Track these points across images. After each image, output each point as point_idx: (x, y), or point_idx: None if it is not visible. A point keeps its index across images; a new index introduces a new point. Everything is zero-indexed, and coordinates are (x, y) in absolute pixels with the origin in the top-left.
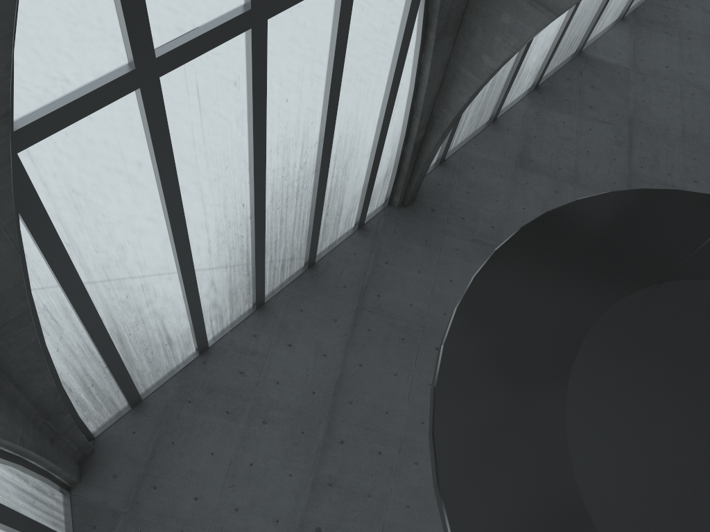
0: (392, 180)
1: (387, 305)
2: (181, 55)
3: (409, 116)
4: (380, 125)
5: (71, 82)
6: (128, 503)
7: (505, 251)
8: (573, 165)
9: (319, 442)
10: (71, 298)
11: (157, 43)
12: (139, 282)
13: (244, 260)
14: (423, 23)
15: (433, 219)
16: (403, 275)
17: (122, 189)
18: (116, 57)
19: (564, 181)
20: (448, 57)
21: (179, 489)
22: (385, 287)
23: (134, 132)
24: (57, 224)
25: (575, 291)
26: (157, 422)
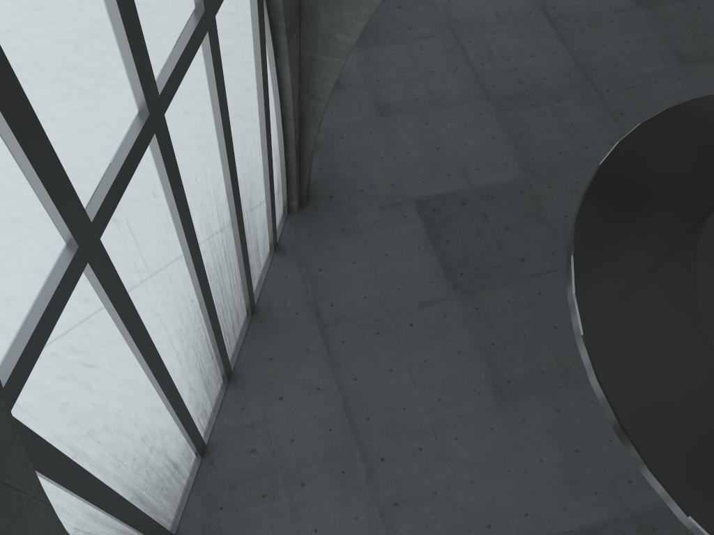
0: (284, 189)
1: (345, 309)
2: (110, 203)
3: (282, 123)
4: (265, 148)
5: (25, 302)
6: None
7: (581, 252)
8: (426, 91)
9: (363, 471)
10: (97, 503)
11: (83, 205)
12: (138, 438)
13: (206, 348)
14: (270, 31)
15: (337, 205)
16: (342, 273)
17: (100, 367)
18: (55, 246)
19: (427, 110)
20: (299, 50)
21: None
22: (333, 293)
23: (92, 306)
24: (60, 446)
25: (660, 257)
26: None
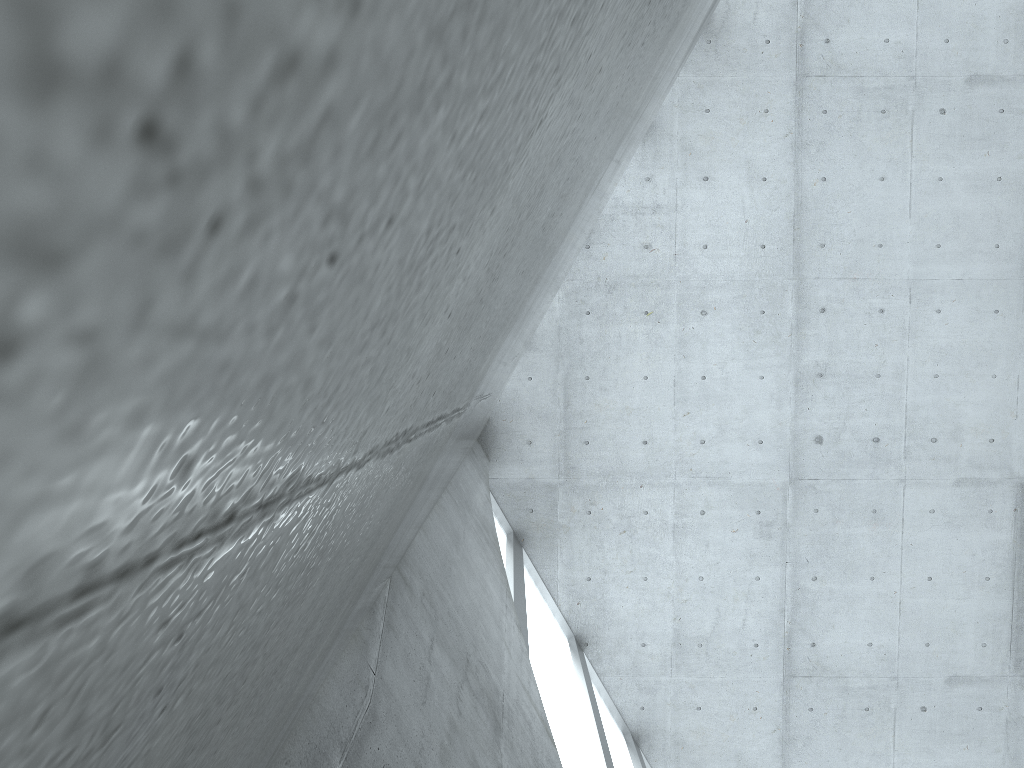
0: None
1: (846, 56)
2: None
3: None
4: None
5: None
6: (560, 471)
7: None
8: None
9: (790, 319)
10: None
11: None
12: None
13: None
14: None
15: None
16: None
17: None
18: None
19: None
20: None
21: (618, 436)
22: (836, 21)
23: None
24: None
25: None
26: (554, 356)
